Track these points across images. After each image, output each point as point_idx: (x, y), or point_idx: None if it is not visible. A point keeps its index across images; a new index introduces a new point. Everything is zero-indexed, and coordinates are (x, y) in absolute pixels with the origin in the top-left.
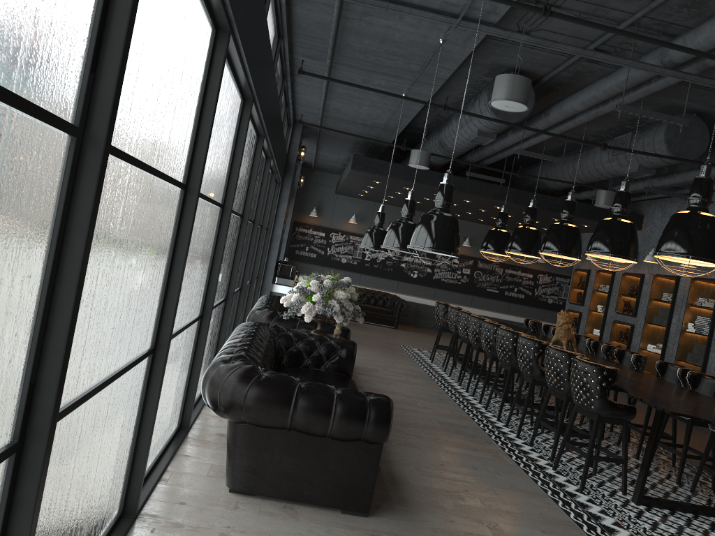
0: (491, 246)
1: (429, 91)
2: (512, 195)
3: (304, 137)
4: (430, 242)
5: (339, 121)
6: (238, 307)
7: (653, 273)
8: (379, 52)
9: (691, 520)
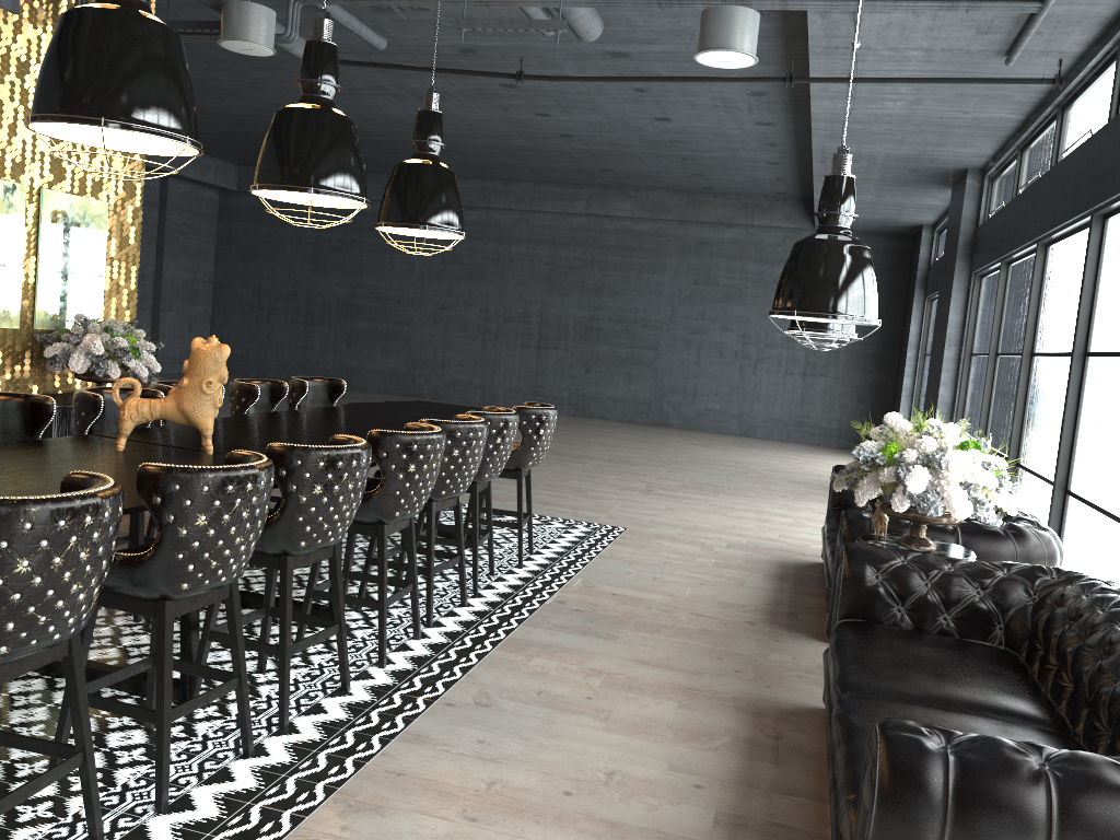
0: None
1: None
2: None
3: None
4: None
5: None
6: None
7: None
8: None
9: None
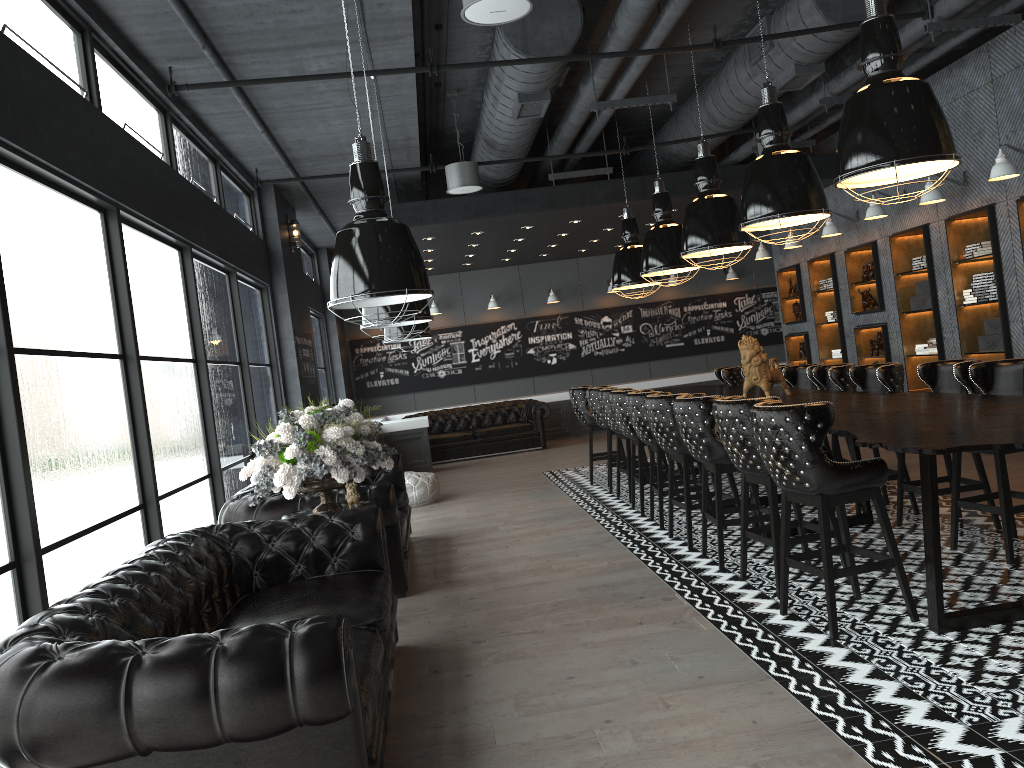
0: (626, 276)
1: (403, 51)
2: (635, 187)
3: (296, 209)
4: (357, 282)
5: (320, 161)
6: (218, 506)
7: (887, 235)
8: (272, 5)
9: None
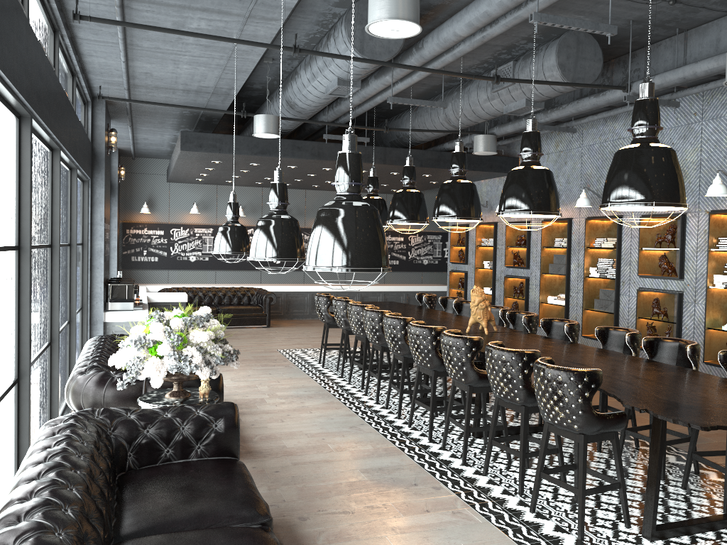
0: None
1: (269, 30)
2: (379, 154)
3: (112, 118)
4: (343, 256)
5: (154, 90)
6: (52, 369)
7: (540, 219)
8: None
9: (719, 544)
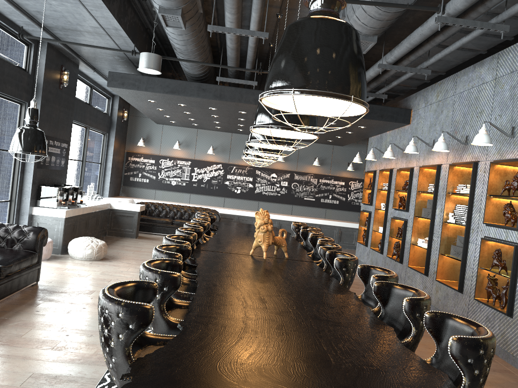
0: None
1: None
2: None
3: (79, 64)
4: None
5: (67, 33)
6: None
7: (420, 165)
8: None
9: None
